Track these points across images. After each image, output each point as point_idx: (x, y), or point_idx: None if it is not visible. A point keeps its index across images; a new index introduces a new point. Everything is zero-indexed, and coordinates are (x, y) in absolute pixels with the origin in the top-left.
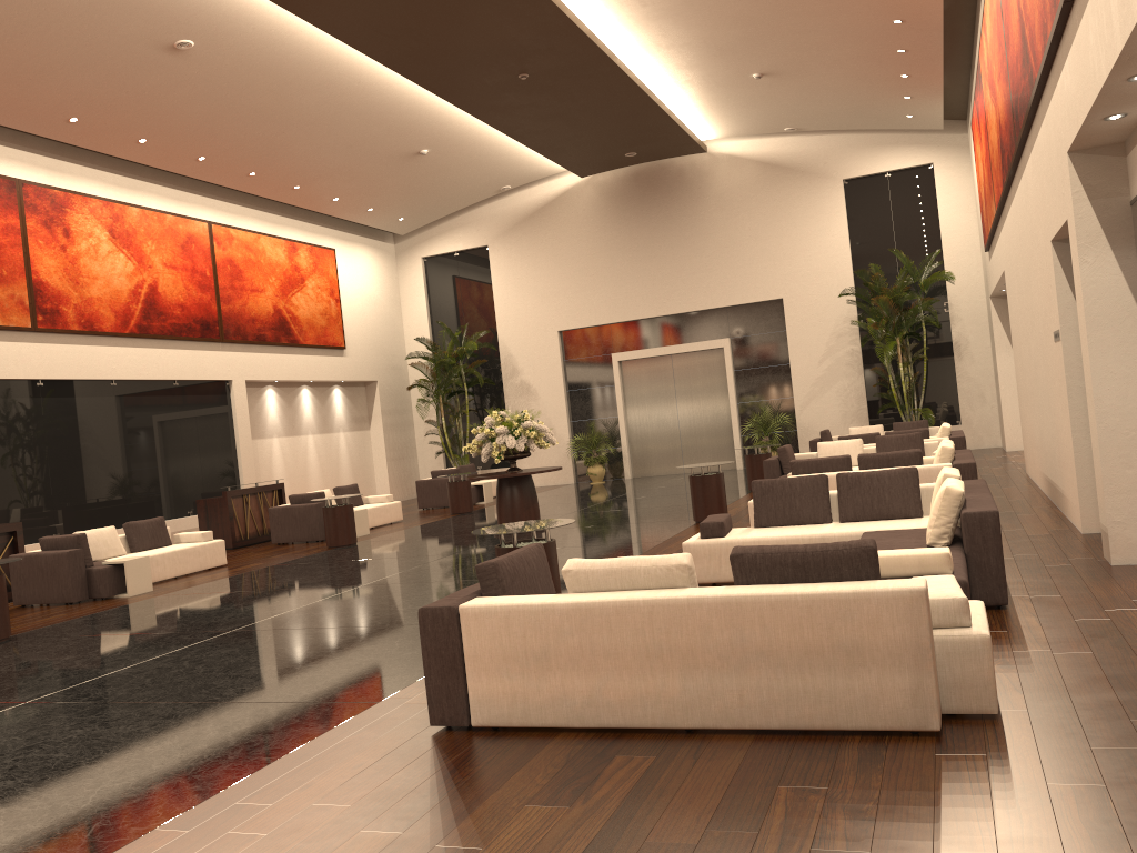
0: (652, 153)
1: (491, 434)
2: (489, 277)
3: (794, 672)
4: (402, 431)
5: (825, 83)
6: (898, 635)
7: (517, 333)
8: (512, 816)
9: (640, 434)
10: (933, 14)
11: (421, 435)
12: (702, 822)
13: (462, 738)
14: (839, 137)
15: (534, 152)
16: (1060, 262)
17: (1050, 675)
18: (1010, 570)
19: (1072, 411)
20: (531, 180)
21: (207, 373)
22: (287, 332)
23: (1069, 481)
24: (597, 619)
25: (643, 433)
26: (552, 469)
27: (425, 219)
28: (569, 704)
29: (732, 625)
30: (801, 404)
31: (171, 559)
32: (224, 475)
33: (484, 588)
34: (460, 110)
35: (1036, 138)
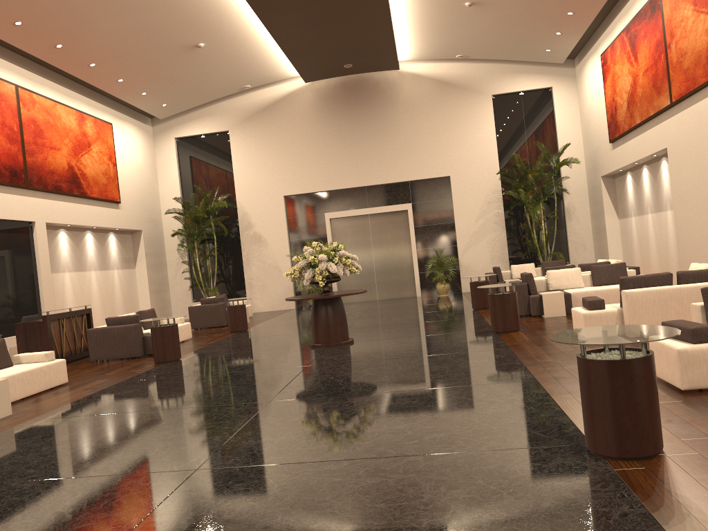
0: (362, 66)
1: (313, 261)
2: (229, 154)
3: None
4: (159, 270)
5: (510, 16)
6: None
7: (252, 197)
8: None
9: None
10: None
11: (173, 274)
12: None
13: None
14: (490, 65)
15: (279, 57)
16: None
17: None
18: None
19: None
20: (266, 82)
21: (14, 214)
22: (78, 185)
23: None
24: None
25: None
26: (364, 291)
27: (182, 107)
28: None
29: None
30: (462, 250)
31: (20, 380)
32: (29, 303)
33: None
34: (241, 9)
35: None
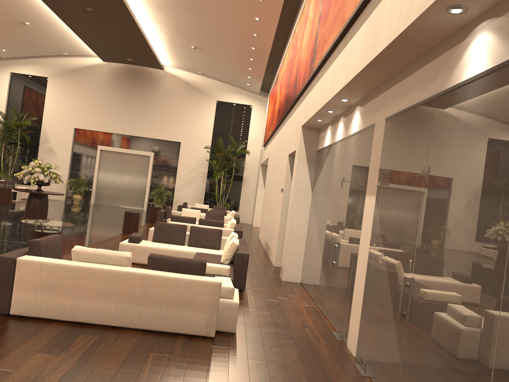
0: (139, 62)
1: (32, 171)
2: (44, 92)
3: (164, 308)
4: None
5: (220, 60)
6: (207, 299)
7: (53, 123)
8: (29, 357)
9: (102, 185)
10: (266, 51)
11: None
12: (117, 365)
13: (4, 319)
14: (219, 83)
15: (84, 43)
16: (290, 163)
17: (255, 320)
18: (247, 276)
19: (281, 219)
20: (78, 54)
21: None
22: None
23: (274, 245)
24: (84, 274)
25: (104, 185)
26: (59, 194)
27: (17, 54)
28: (61, 309)
29: (143, 285)
30: (177, 189)
31: None
32: None
33: (30, 251)
34: (52, 11)
35: (292, 115)
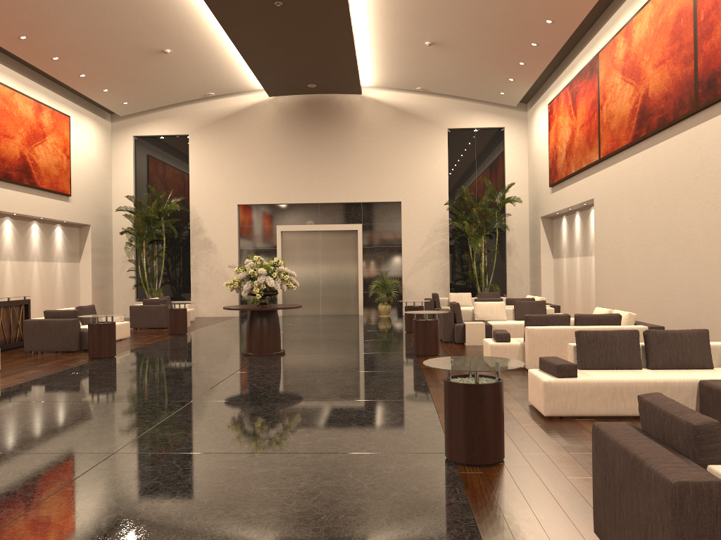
0: (326, 88)
1: (253, 274)
2: (186, 158)
3: None
4: (104, 266)
5: (467, 59)
6: None
7: (206, 202)
8: None
9: None
10: (575, 21)
11: (118, 271)
12: None
13: None
14: (448, 100)
15: (244, 70)
16: None
17: None
18: None
19: None
20: (230, 92)
21: None
22: (28, 175)
23: None
24: None
25: None
26: (299, 306)
27: (143, 107)
28: None
29: None
30: (406, 274)
31: None
32: None
33: (705, 452)
34: (210, 22)
35: None
